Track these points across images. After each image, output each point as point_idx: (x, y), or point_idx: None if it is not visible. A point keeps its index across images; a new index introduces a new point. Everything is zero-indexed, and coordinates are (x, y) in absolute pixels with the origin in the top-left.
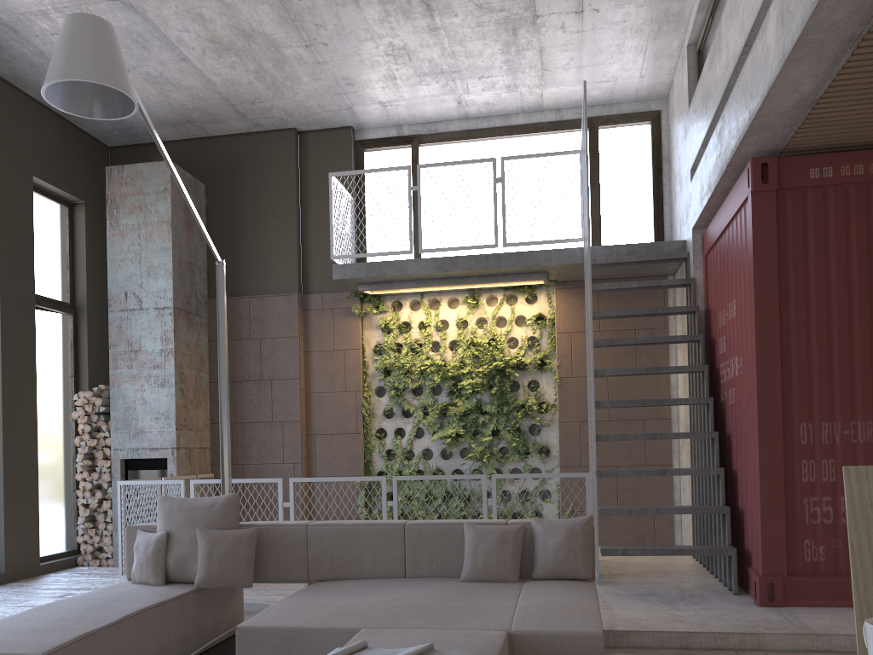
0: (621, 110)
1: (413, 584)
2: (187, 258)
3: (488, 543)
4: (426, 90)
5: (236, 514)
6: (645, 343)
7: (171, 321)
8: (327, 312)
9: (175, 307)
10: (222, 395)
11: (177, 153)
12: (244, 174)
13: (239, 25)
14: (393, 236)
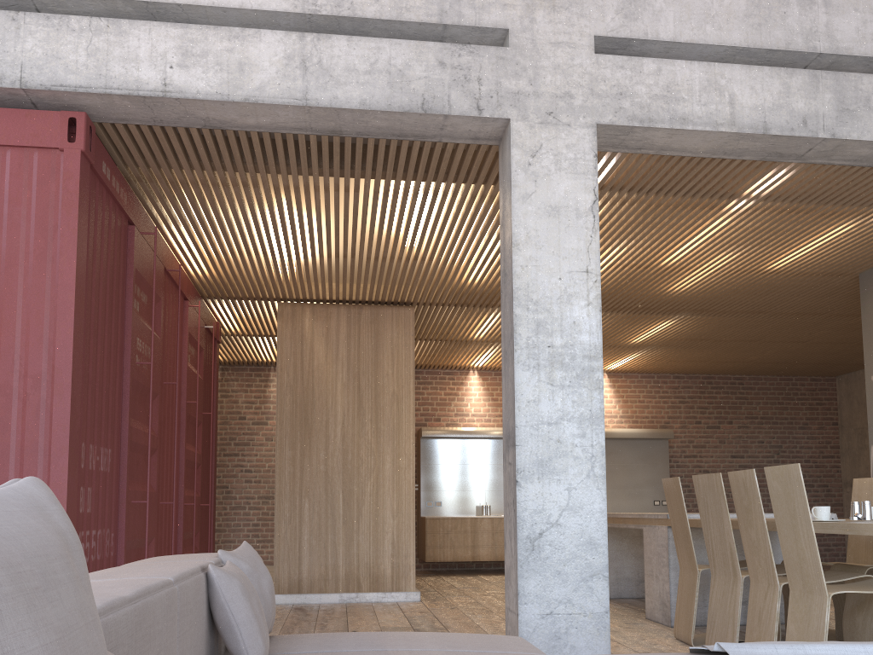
0: None
1: None
2: None
3: (256, 596)
4: None
5: None
6: None
7: None
8: None
9: None
10: None
11: None
12: None
13: None
14: None
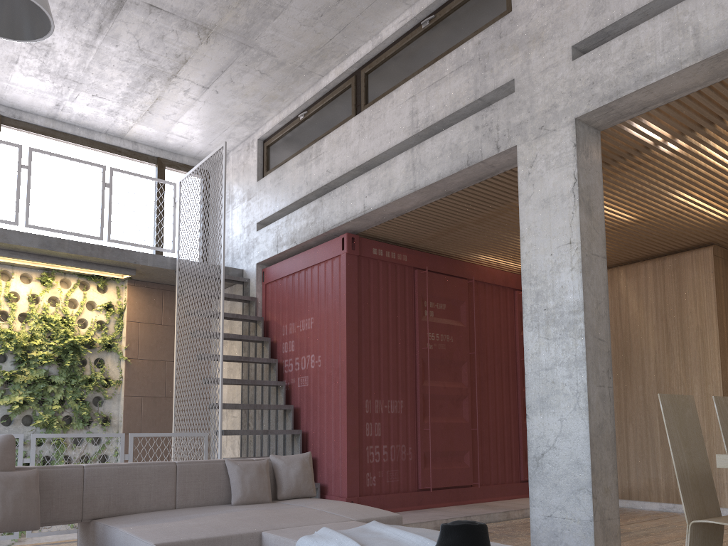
0: (182, 160)
1: (203, 510)
2: None
3: (252, 474)
4: (37, 84)
5: (14, 456)
6: (229, 338)
7: None
8: None
9: None
10: None
11: None
12: None
13: None
14: None
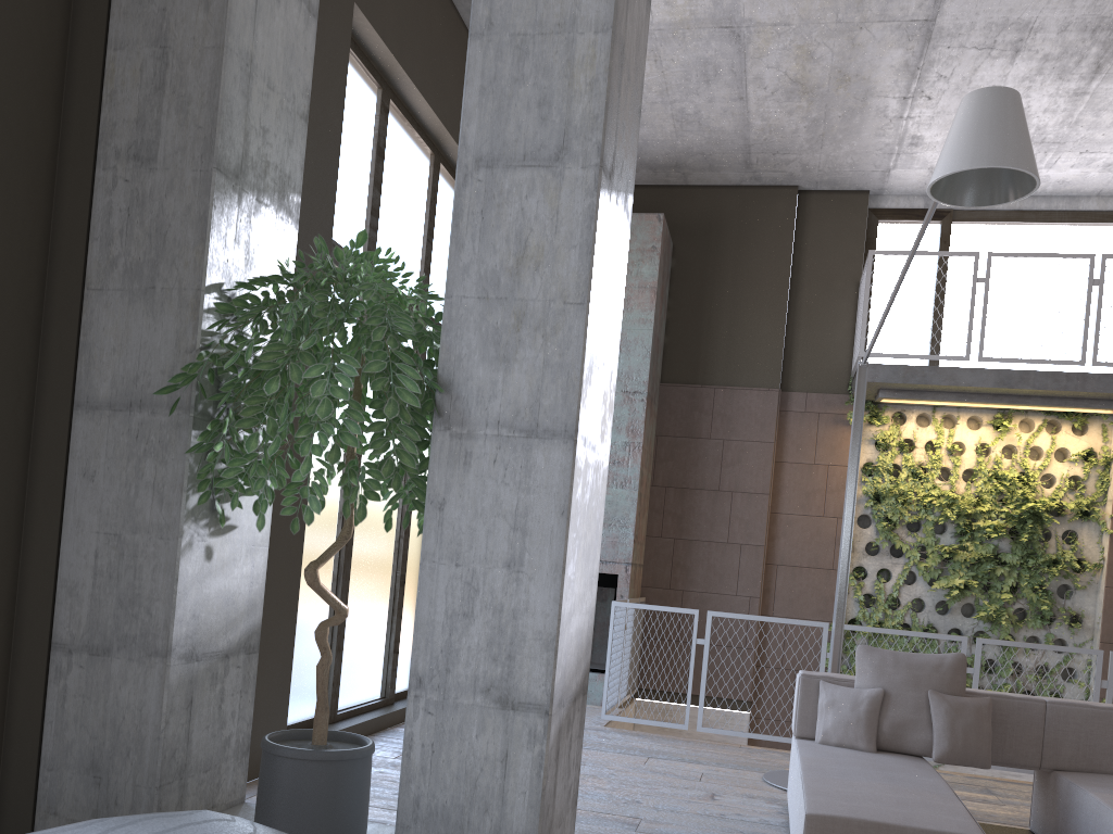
0: None
1: None
2: (657, 334)
3: None
4: None
5: (964, 679)
6: None
7: (643, 409)
8: (811, 416)
9: (647, 393)
10: (845, 522)
11: (641, 201)
12: (724, 236)
13: (846, 67)
14: (903, 332)
